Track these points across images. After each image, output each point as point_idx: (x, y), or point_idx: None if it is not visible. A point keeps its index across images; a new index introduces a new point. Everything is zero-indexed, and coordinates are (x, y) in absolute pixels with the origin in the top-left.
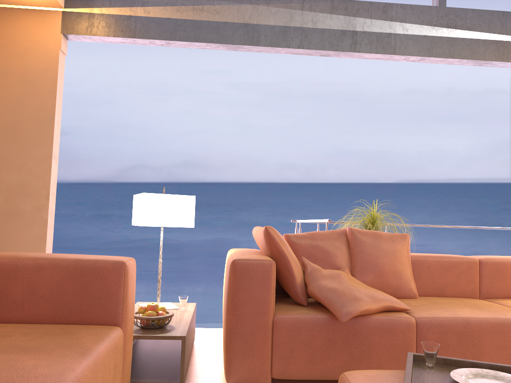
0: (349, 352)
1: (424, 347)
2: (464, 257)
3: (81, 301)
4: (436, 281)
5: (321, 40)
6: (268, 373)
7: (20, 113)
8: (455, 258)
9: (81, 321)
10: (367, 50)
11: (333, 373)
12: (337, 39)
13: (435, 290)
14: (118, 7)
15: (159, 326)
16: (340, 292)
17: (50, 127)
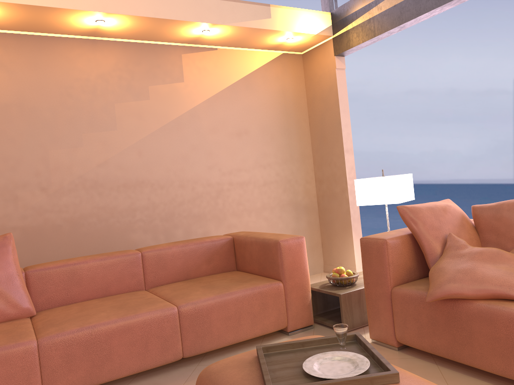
0: (451, 334)
1: (334, 327)
2: None
3: (265, 263)
4: None
5: None
6: (392, 336)
7: (324, 124)
8: None
9: (268, 276)
10: None
11: (439, 350)
12: None
13: None
14: (361, 15)
15: (343, 285)
16: (442, 273)
17: (339, 130)
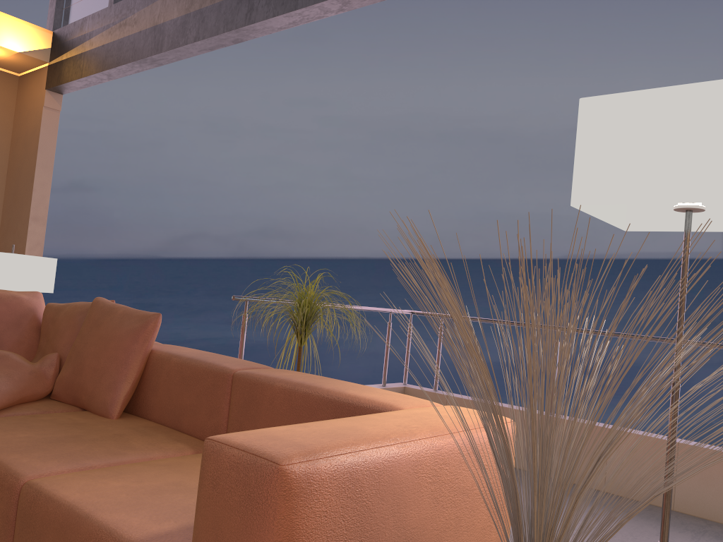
0: None
1: None
2: (217, 365)
3: None
4: (173, 400)
5: (217, 20)
6: None
7: (20, 177)
8: (204, 364)
9: None
10: (263, 16)
11: None
12: (232, 11)
13: (171, 416)
14: (76, 46)
15: None
16: None
17: (31, 188)
